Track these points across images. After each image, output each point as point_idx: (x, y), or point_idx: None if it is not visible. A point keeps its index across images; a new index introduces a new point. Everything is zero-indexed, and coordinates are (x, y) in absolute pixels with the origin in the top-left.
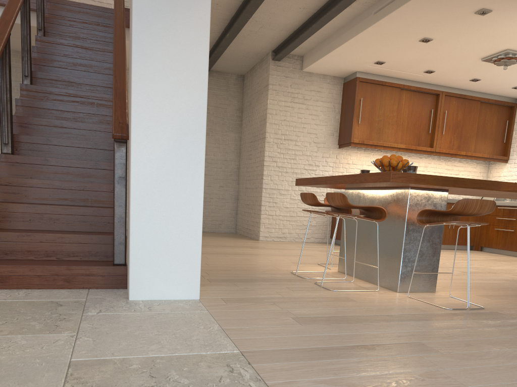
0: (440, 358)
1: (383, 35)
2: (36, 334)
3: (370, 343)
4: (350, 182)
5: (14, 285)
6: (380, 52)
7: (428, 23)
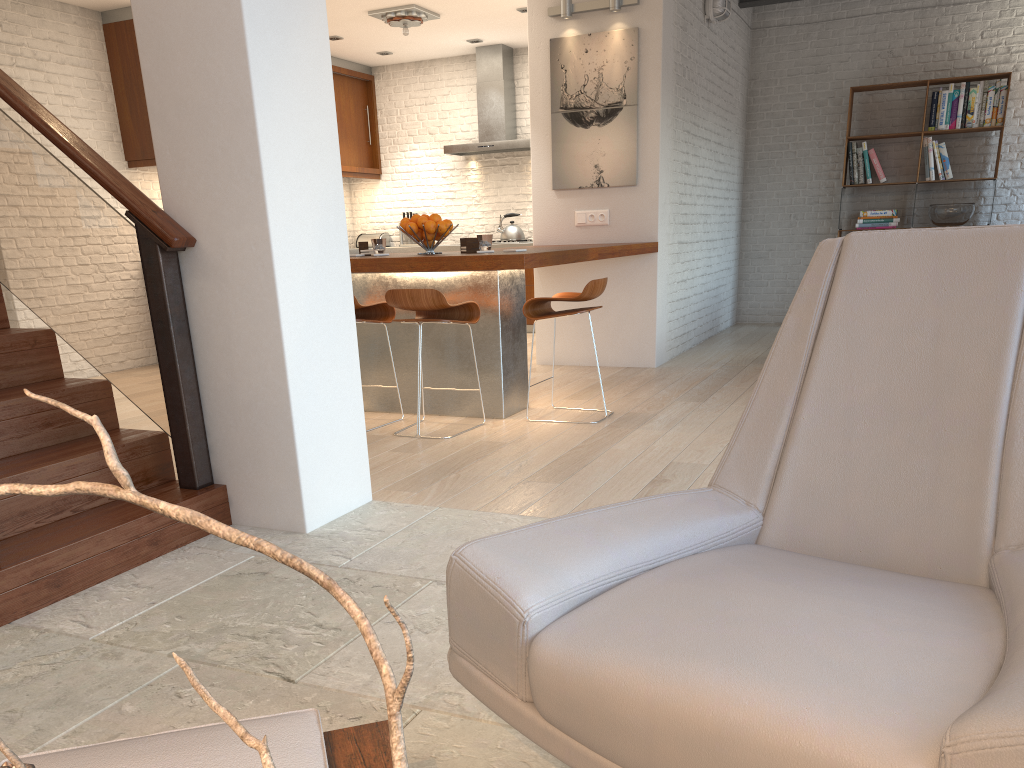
0: None
1: None
2: (403, 600)
3: (652, 476)
4: (427, 269)
5: (79, 583)
6: None
7: None
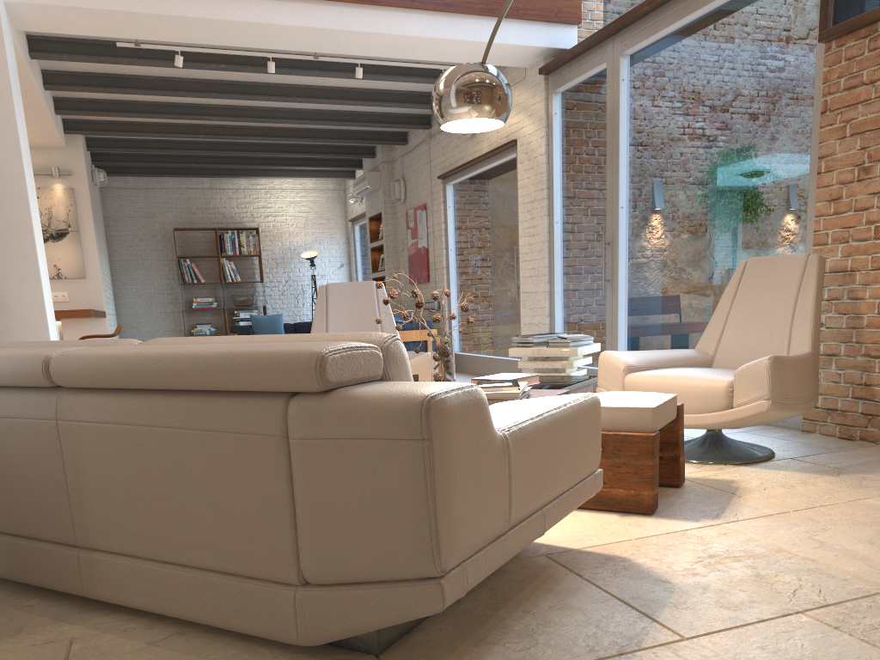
0: None
1: None
2: None
3: None
4: None
5: None
6: None
7: None
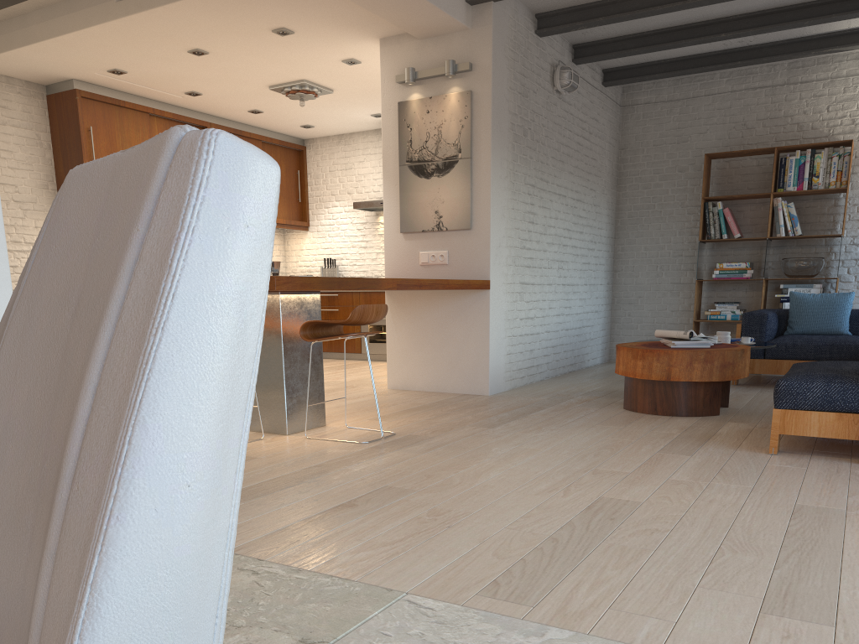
0: (423, 496)
1: (134, 34)
2: None
3: (345, 500)
4: None
5: None
6: (123, 57)
7: (207, 31)
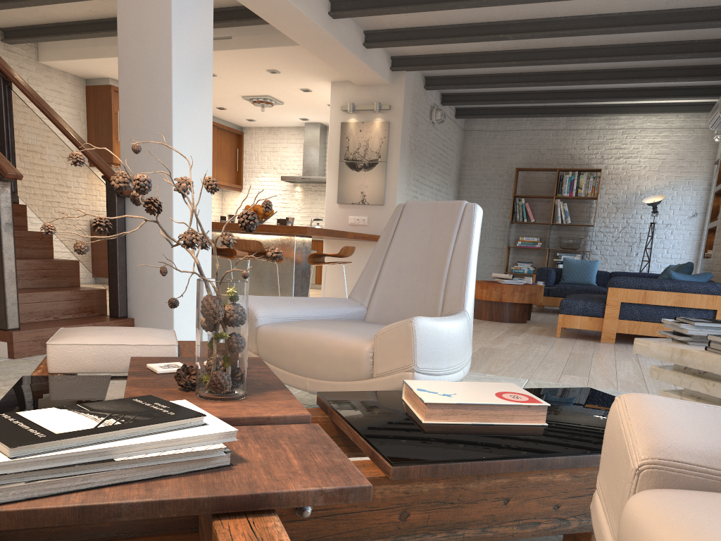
0: None
1: None
2: None
3: None
4: (255, 230)
5: None
6: None
7: (225, 66)
